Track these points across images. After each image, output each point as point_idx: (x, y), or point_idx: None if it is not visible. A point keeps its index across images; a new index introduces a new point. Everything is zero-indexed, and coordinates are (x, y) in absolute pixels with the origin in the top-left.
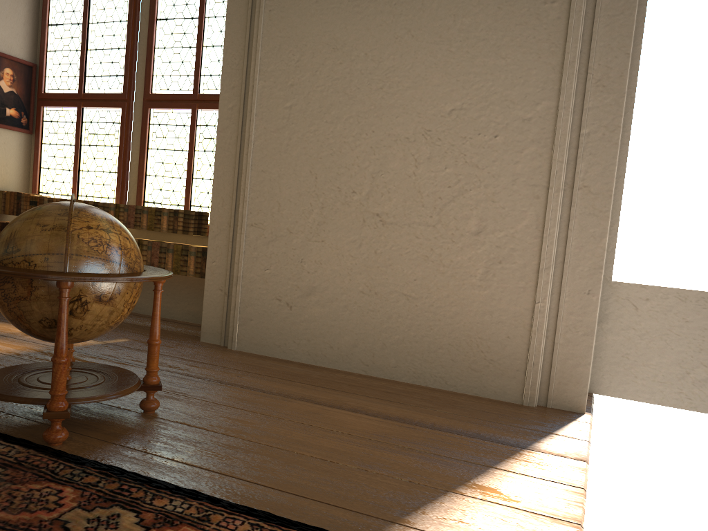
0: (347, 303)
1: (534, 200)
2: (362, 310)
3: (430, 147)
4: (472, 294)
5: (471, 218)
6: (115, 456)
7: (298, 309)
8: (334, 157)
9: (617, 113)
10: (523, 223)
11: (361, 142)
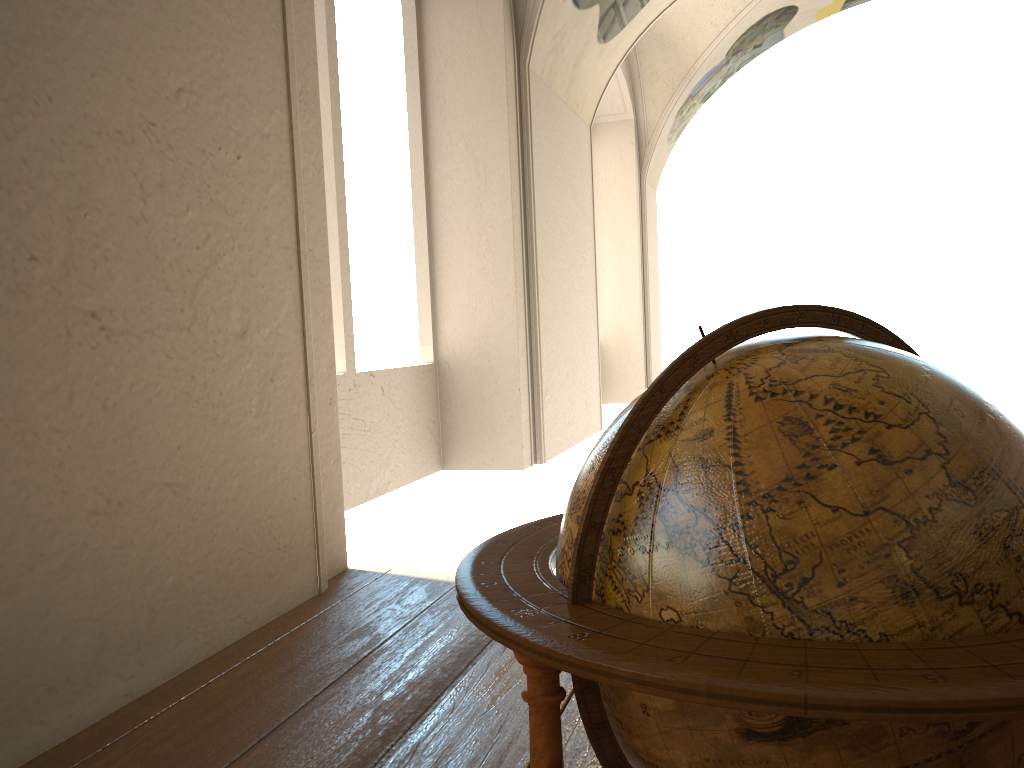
0: (68, 554)
1: (288, 271)
2: (102, 556)
3: (160, 162)
4: (252, 446)
5: (232, 307)
6: None
7: None
8: None
9: (319, 146)
10: (283, 310)
11: (27, 120)
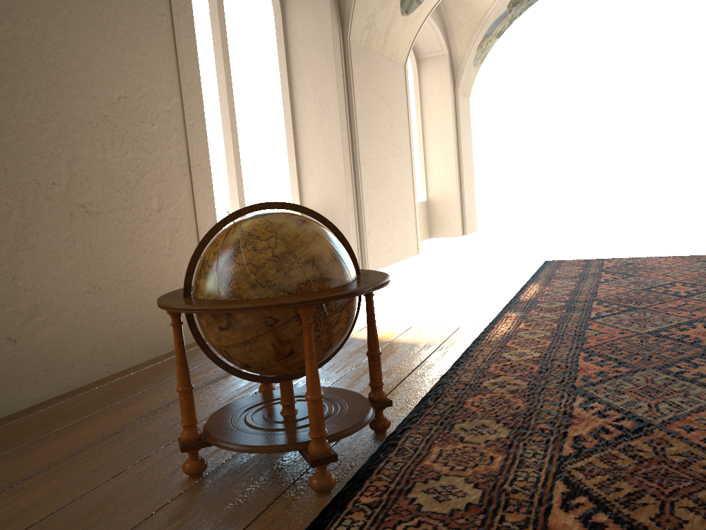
0: (76, 309)
1: (184, 177)
2: (92, 311)
3: (111, 133)
4: (167, 263)
5: (153, 197)
6: (394, 408)
7: (25, 339)
8: (23, 143)
9: (202, 110)
10: (182, 197)
11: (47, 124)
